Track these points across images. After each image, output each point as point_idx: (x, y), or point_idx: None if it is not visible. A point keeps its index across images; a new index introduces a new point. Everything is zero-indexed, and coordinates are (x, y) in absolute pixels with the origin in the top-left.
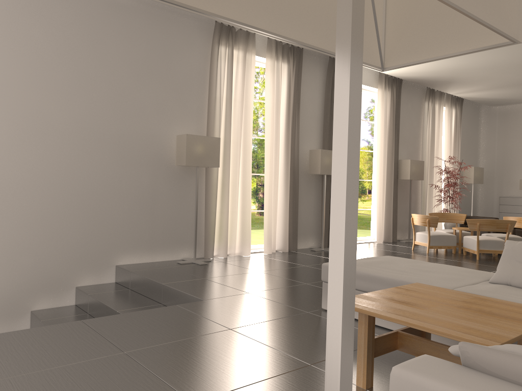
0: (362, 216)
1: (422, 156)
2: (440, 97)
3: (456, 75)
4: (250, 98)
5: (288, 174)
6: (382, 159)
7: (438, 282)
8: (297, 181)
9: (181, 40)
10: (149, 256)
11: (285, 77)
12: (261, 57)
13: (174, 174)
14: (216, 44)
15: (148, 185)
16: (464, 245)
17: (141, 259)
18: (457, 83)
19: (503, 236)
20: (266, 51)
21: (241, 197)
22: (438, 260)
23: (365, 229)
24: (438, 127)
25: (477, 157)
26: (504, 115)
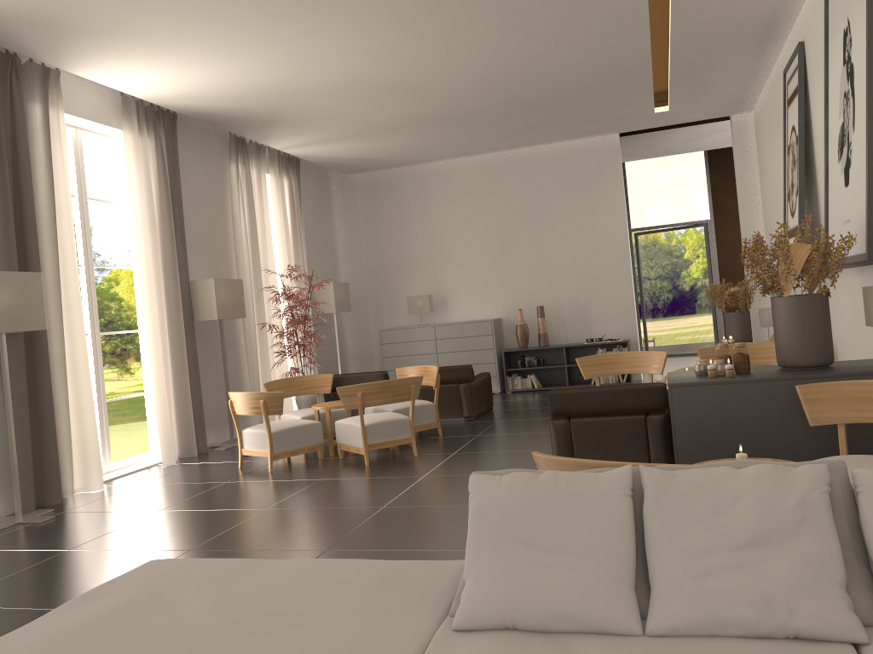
0: None
1: (239, 269)
2: (258, 154)
3: (281, 105)
4: None
5: None
6: (152, 282)
7: None
8: None
9: None
10: None
11: None
12: None
13: None
14: None
15: None
16: (338, 439)
17: None
18: (285, 125)
19: (403, 406)
20: None
21: None
22: (294, 488)
23: None
24: (261, 212)
25: (335, 265)
26: (370, 189)
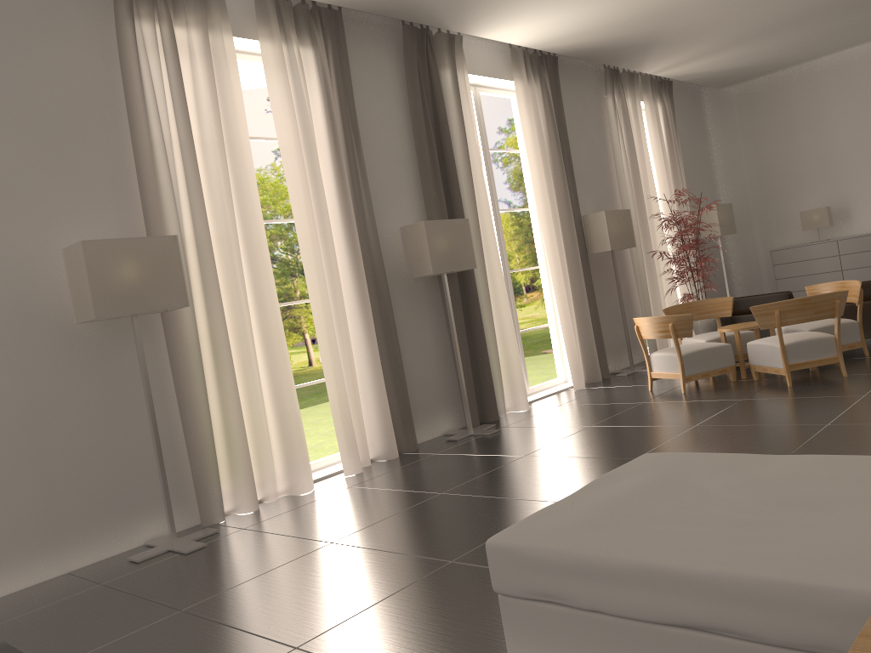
0: (524, 334)
1: (623, 200)
2: (631, 83)
3: (660, 25)
4: (239, 133)
5: (365, 288)
6: (550, 220)
7: None
8: (389, 299)
9: (31, 17)
10: (53, 563)
11: (313, 77)
12: (249, 39)
13: (80, 345)
14: (126, 16)
15: (12, 387)
16: (751, 361)
17: (33, 575)
18: (661, 47)
19: (821, 325)
20: (257, 22)
21: (265, 362)
22: (716, 407)
23: (533, 356)
24: (639, 141)
25: (714, 187)
26: (748, 101)
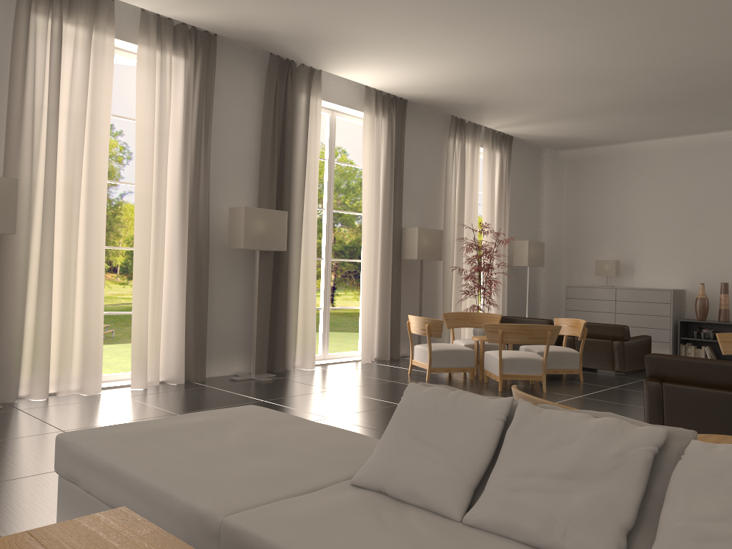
0: None
1: (445, 222)
2: (474, 132)
3: (484, 93)
4: (101, 112)
5: (184, 248)
6: (370, 225)
7: (223, 492)
8: (206, 261)
9: None
10: None
11: (180, 80)
12: (132, 43)
13: None
14: (24, 10)
15: None
16: (485, 366)
17: None
18: (492, 109)
19: (549, 350)
20: (139, 32)
21: (83, 288)
22: None
23: None
24: (470, 178)
25: (538, 227)
26: (576, 164)
